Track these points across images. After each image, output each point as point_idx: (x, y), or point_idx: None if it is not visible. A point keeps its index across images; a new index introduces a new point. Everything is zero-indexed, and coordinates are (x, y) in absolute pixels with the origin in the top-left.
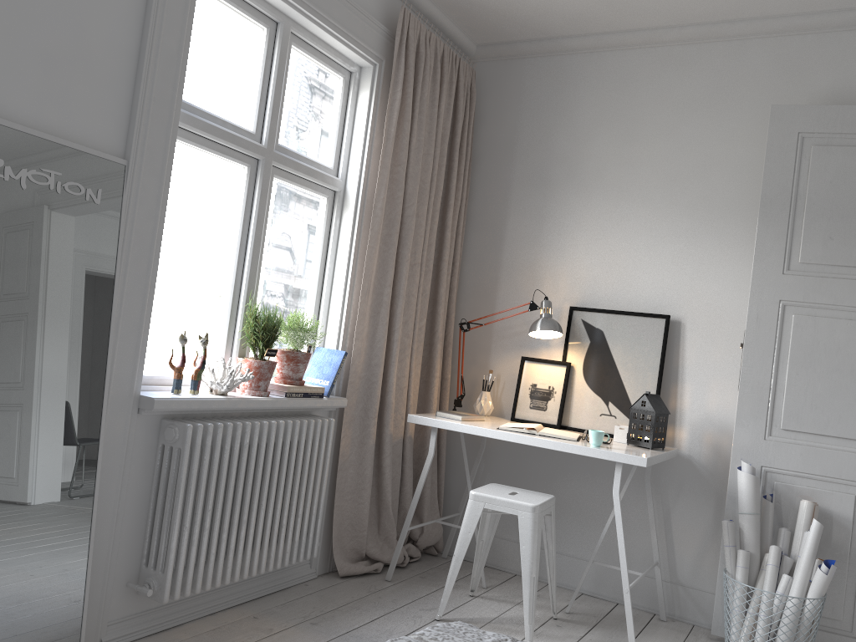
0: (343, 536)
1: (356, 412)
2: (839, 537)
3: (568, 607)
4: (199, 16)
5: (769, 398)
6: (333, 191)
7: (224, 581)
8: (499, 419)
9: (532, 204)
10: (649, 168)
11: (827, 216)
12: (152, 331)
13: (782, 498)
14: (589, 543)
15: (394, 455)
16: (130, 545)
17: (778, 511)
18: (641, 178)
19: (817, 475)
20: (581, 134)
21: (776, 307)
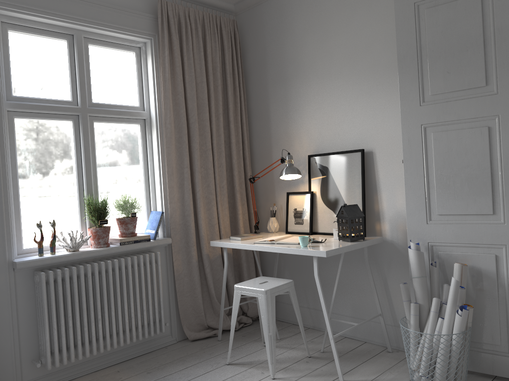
0: (190, 317)
1: (182, 244)
2: (489, 285)
3: (322, 348)
4: (15, 47)
5: (425, 194)
6: (143, 119)
7: (92, 353)
8: (279, 233)
9: (281, 94)
10: (338, 53)
11: (443, 57)
12: (26, 224)
13: (445, 263)
14: (345, 305)
15: (216, 265)
16: (29, 340)
17: (444, 272)
18: (335, 61)
19: (467, 243)
20: (298, 42)
21: (419, 130)
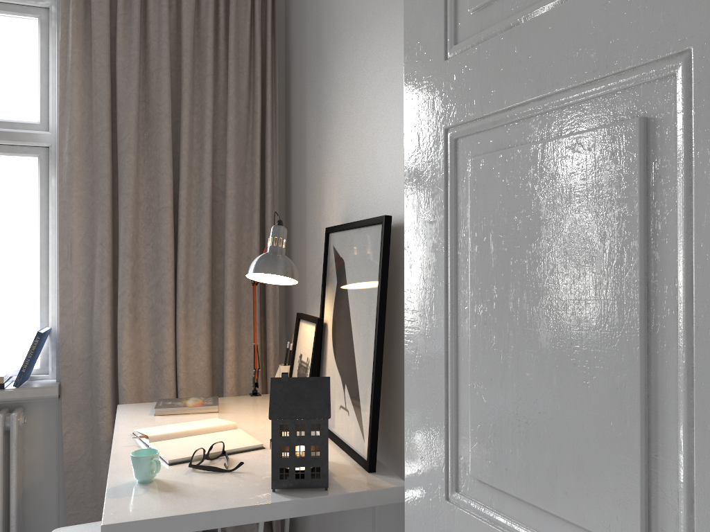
0: None
1: (86, 401)
2: None
3: None
4: None
5: (448, 390)
6: (47, 147)
7: None
8: None
9: (316, 87)
10: None
11: None
12: None
13: None
14: None
15: None
16: None
17: None
18: None
19: None
20: None
21: (441, 150)
